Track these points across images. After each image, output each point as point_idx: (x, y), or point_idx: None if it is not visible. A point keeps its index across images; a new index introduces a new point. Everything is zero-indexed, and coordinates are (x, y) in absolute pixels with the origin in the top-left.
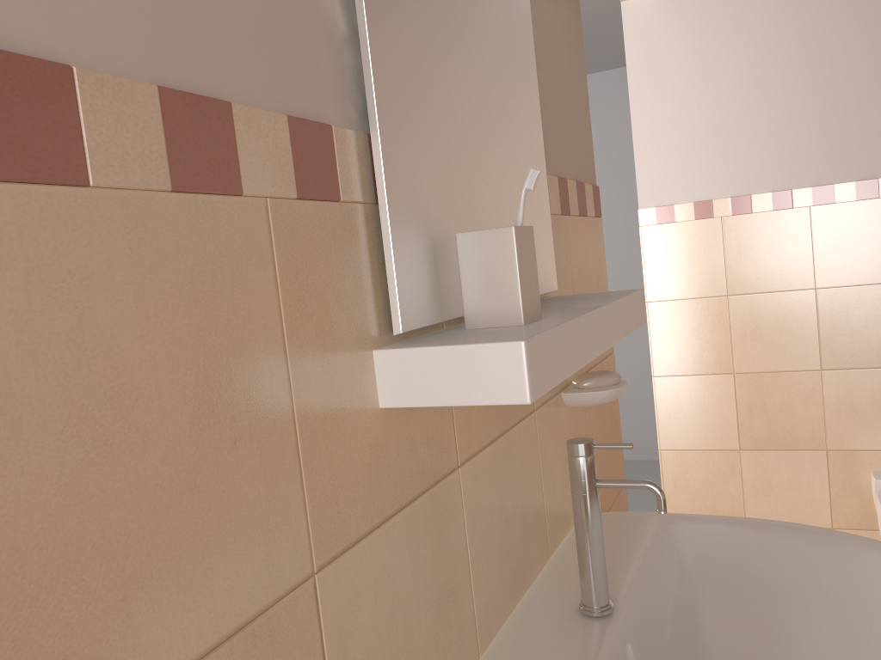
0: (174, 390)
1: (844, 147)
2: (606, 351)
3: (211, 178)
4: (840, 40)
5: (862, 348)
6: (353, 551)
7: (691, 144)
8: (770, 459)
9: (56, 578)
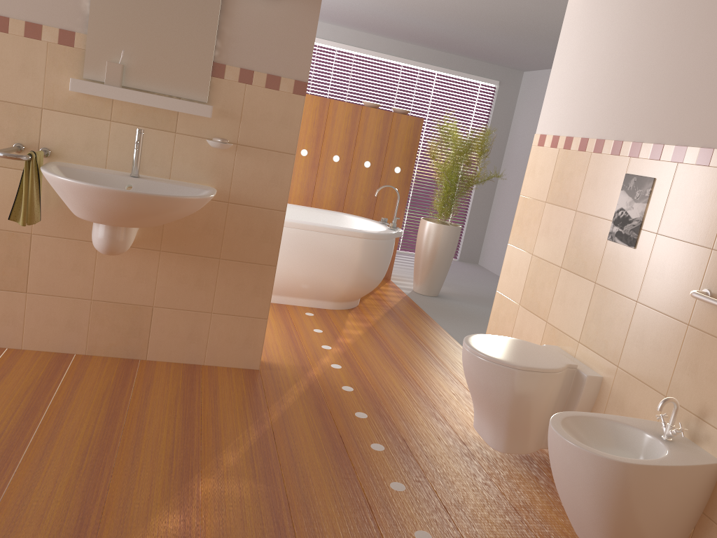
0: (16, 64)
1: (618, 114)
2: (282, 150)
3: (33, 36)
4: (641, 34)
5: (579, 260)
6: (56, 112)
7: (564, 96)
8: (526, 316)
9: None
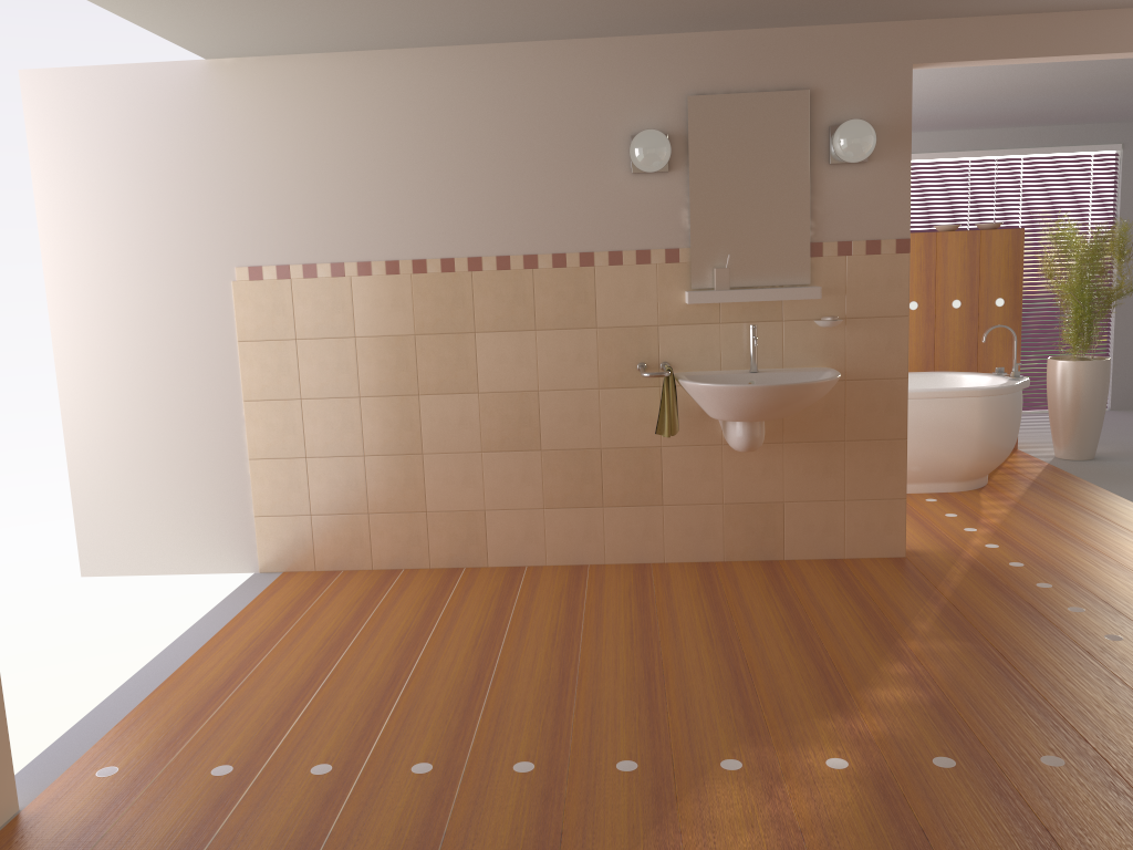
0: (632, 291)
1: None
2: (893, 314)
3: (644, 262)
4: None
5: None
6: (670, 326)
7: None
8: None
9: (612, 308)
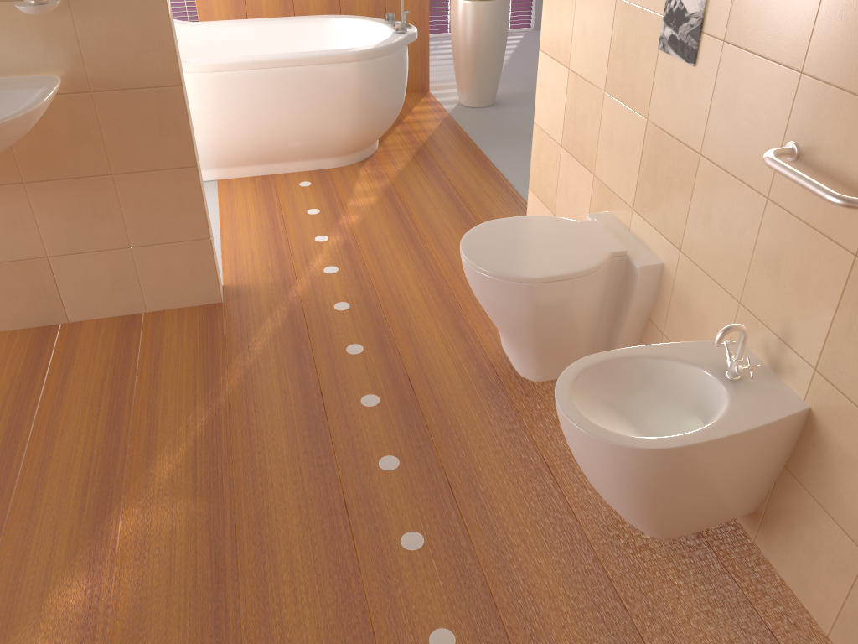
0: None
1: None
2: None
3: None
4: None
5: (626, 81)
6: None
7: None
8: (570, 165)
9: None
